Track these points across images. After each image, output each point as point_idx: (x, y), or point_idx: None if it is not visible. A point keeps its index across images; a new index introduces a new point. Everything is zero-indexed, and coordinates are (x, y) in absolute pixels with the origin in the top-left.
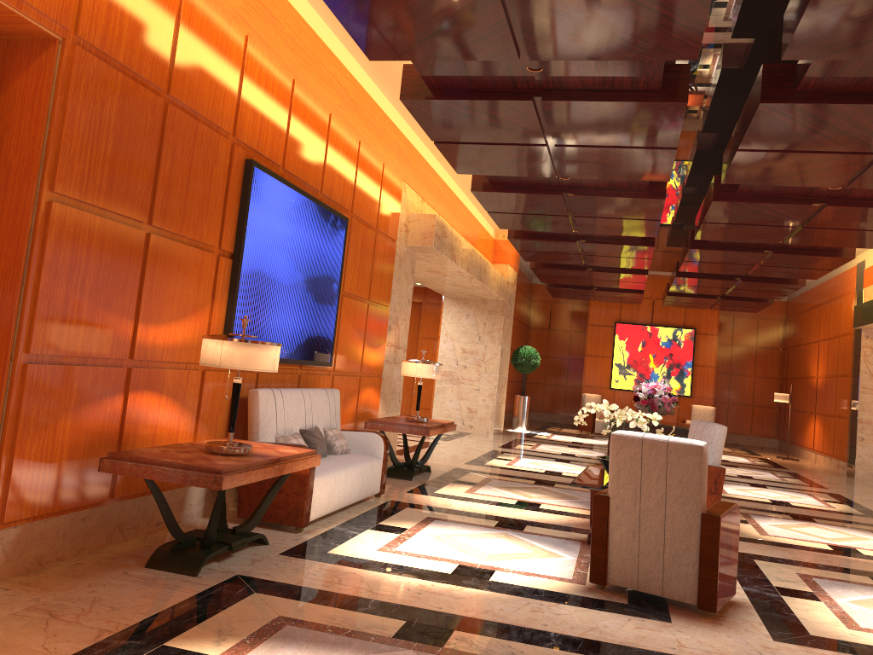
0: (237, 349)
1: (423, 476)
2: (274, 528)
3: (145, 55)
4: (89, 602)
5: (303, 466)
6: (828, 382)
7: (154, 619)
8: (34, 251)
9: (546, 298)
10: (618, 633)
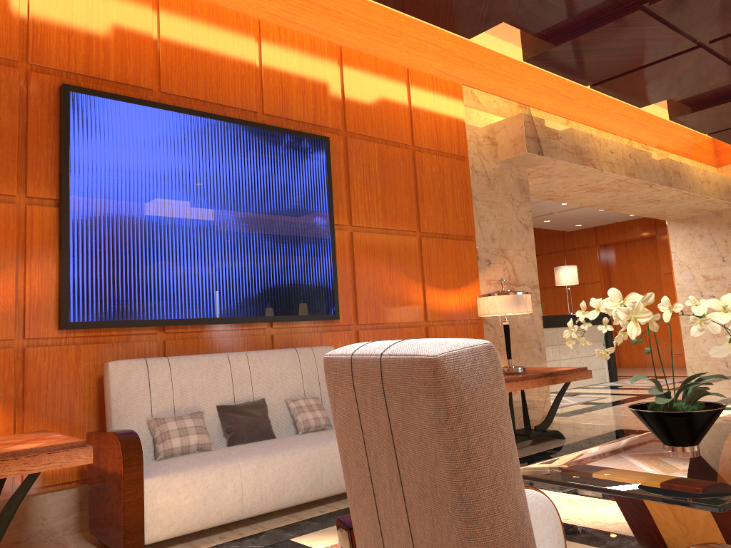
0: None
1: (539, 446)
2: None
3: None
4: None
5: (22, 470)
6: None
7: None
8: None
9: None
10: None
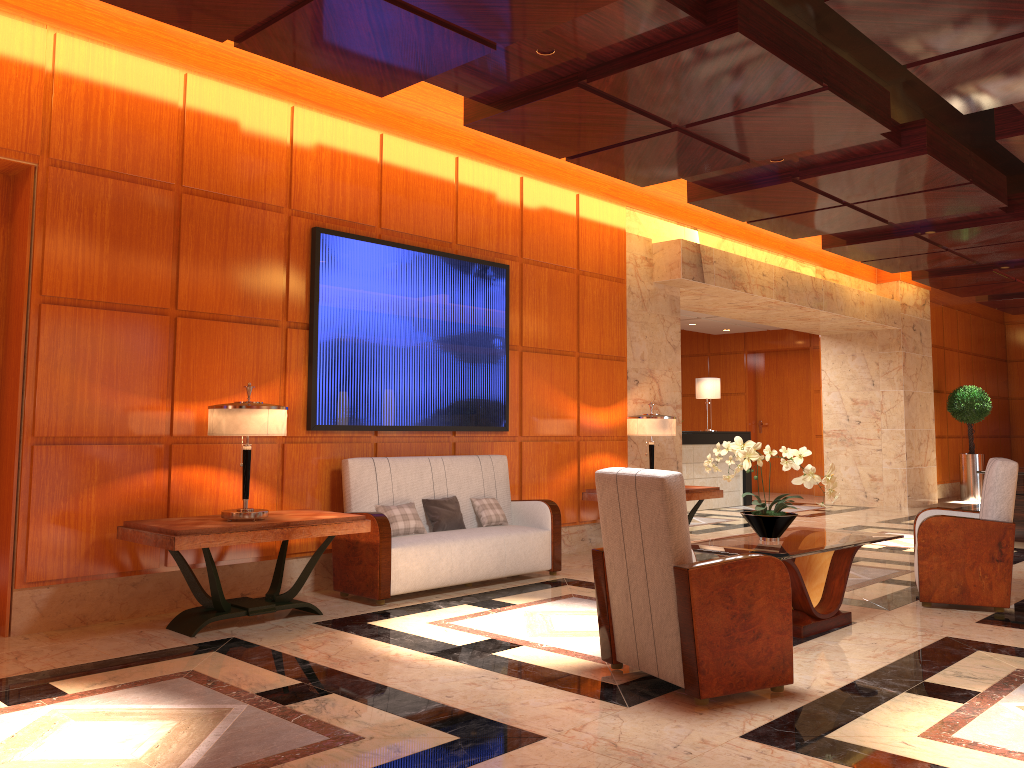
0: (223, 415)
1: None
2: (363, 601)
3: (141, 156)
4: (64, 650)
5: (333, 532)
6: None
7: (84, 665)
8: (29, 348)
9: None
10: (524, 710)
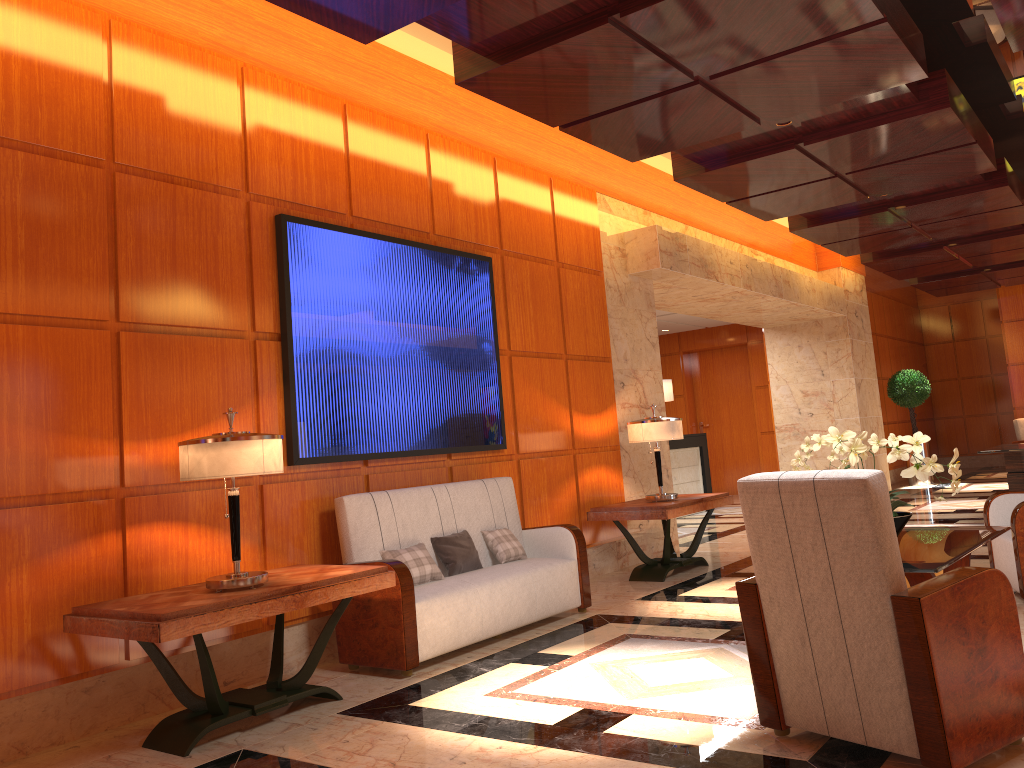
0: (203, 453)
1: (689, 572)
2: (382, 673)
3: (59, 123)
4: None
5: (353, 592)
6: None
7: None
8: None
9: (940, 301)
10: None
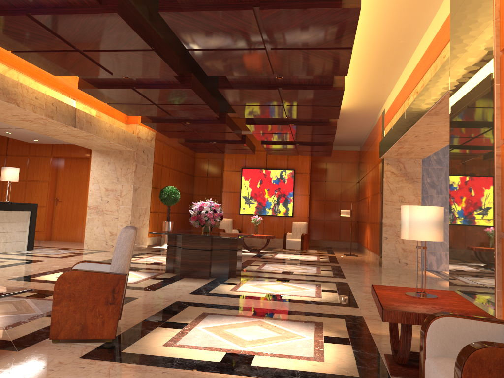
0: None
1: None
2: None
3: None
4: None
5: None
6: (372, 200)
7: None
8: None
9: (205, 156)
10: None
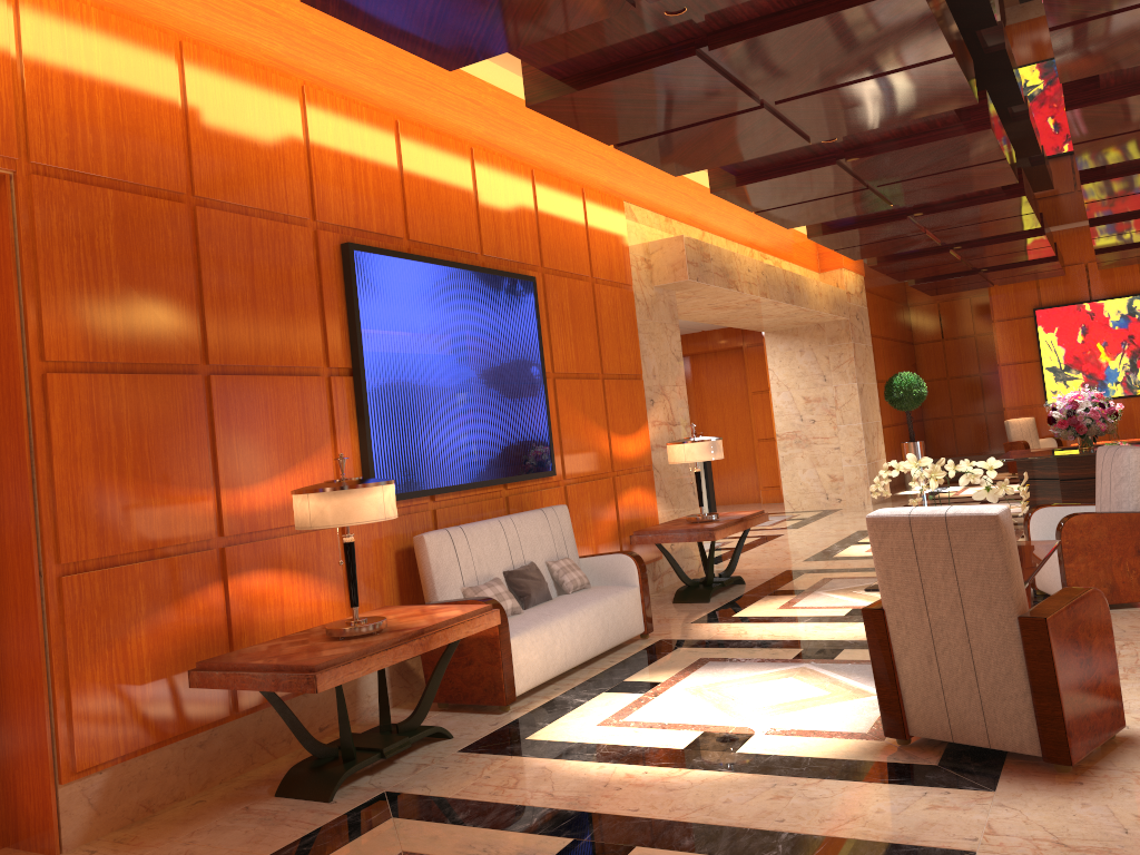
0: (326, 501)
1: (730, 592)
2: (476, 710)
3: (142, 156)
4: None
5: (467, 632)
6: None
7: None
8: (37, 439)
9: (930, 298)
10: (893, 821)
